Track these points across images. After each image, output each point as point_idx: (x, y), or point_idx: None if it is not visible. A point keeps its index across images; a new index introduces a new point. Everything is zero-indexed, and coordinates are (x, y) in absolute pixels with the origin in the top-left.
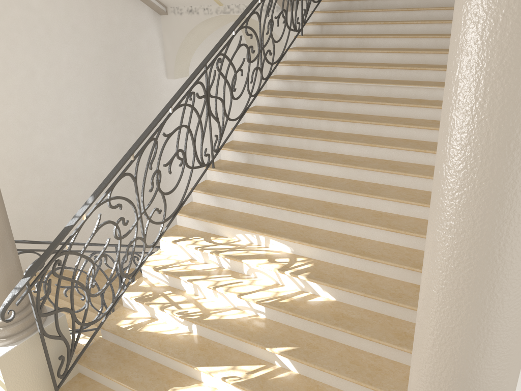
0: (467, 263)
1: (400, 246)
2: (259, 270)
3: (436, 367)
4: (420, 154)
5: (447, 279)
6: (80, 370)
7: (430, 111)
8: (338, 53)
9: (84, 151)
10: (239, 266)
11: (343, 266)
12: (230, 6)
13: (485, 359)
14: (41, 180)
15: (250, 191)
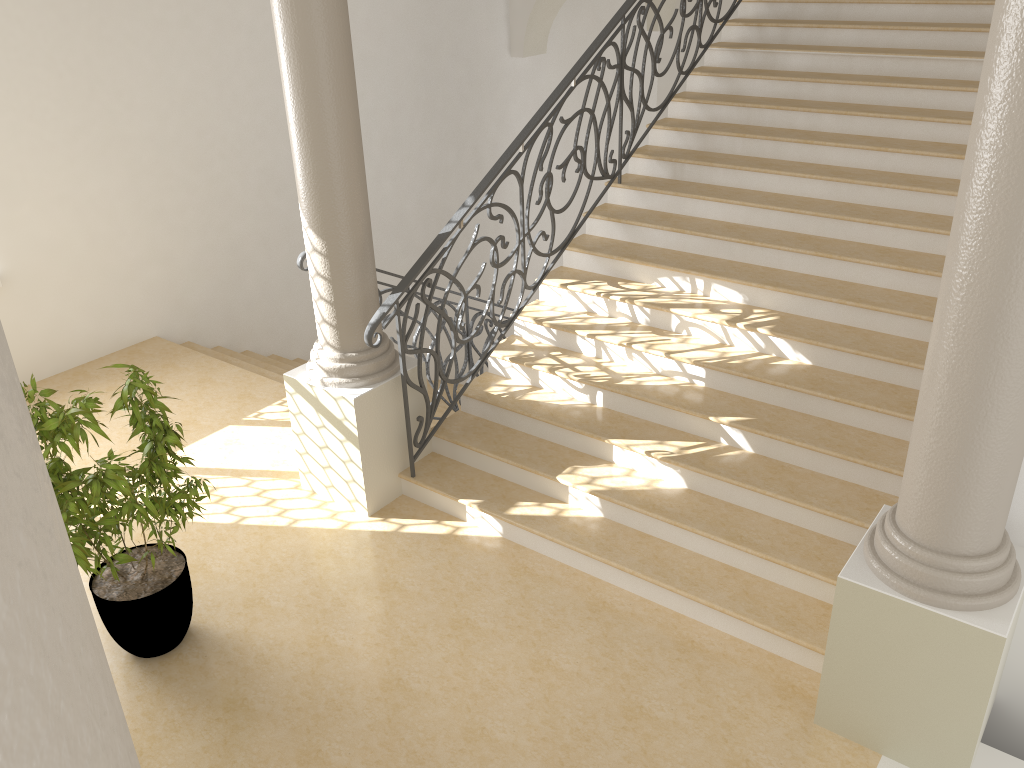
0: (1005, 183)
1: (916, 295)
2: (695, 323)
3: (961, 314)
4: (959, 163)
5: (982, 206)
6: (435, 448)
7: None
8: (829, 5)
9: (380, 172)
10: (665, 318)
11: (825, 321)
12: None
13: (1016, 295)
14: None
15: (679, 218)
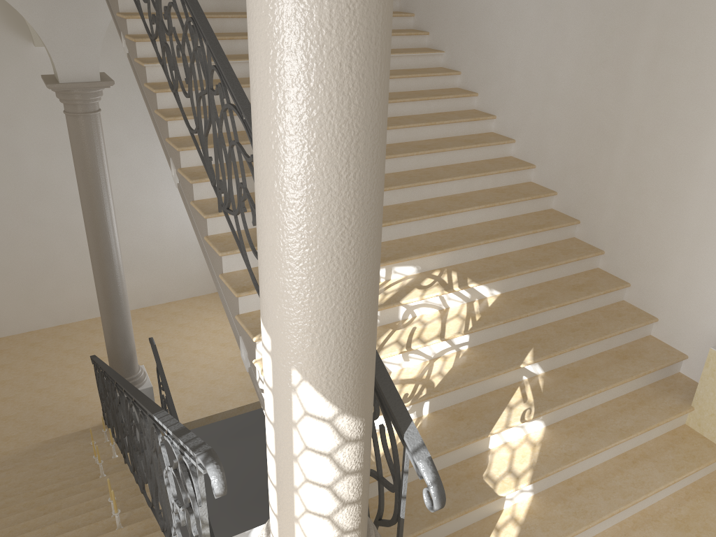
0: None
1: (493, 220)
2: (419, 304)
3: None
4: (429, 128)
5: None
6: None
7: (391, 83)
8: (214, 19)
9: None
10: (393, 312)
11: (473, 260)
12: None
13: None
14: None
15: None
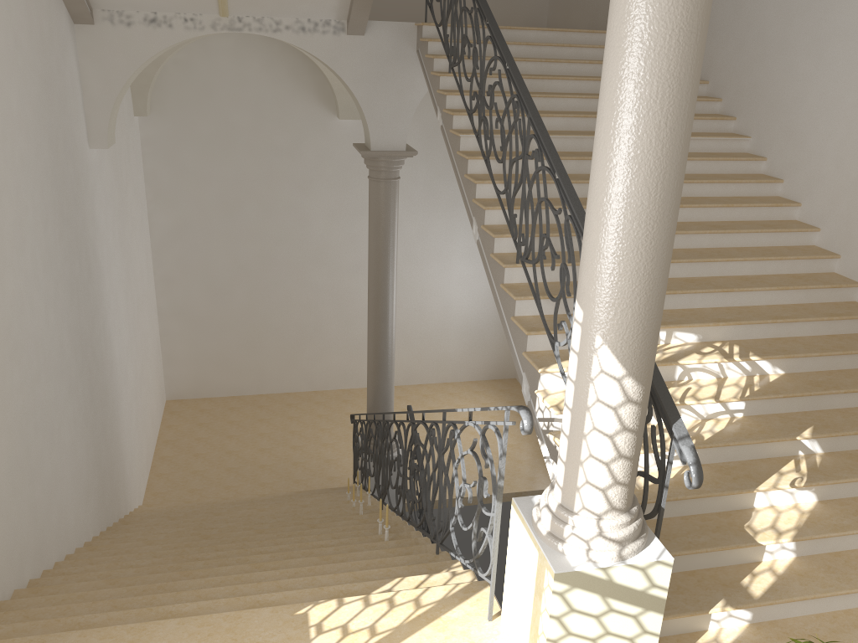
0: None
1: (785, 304)
2: (696, 367)
3: None
4: (725, 210)
5: None
6: None
7: (690, 164)
8: None
9: (46, 302)
10: (669, 371)
11: (758, 338)
12: (243, 19)
13: None
14: (19, 374)
15: None
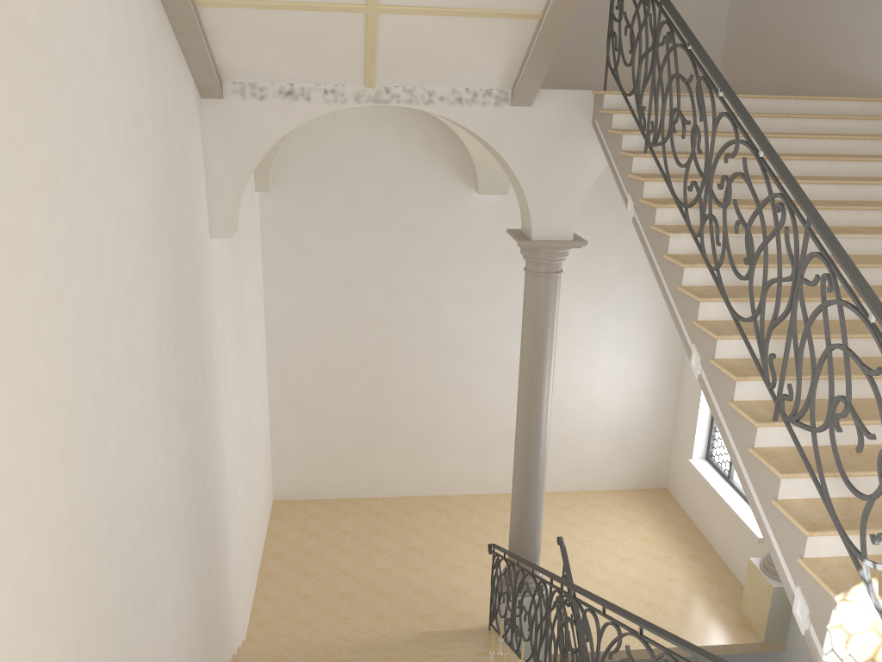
0: None
1: None
2: None
3: None
4: None
5: None
6: None
7: None
8: (739, 184)
9: (155, 439)
10: None
11: None
12: (391, 90)
13: None
14: (119, 548)
15: (871, 452)
